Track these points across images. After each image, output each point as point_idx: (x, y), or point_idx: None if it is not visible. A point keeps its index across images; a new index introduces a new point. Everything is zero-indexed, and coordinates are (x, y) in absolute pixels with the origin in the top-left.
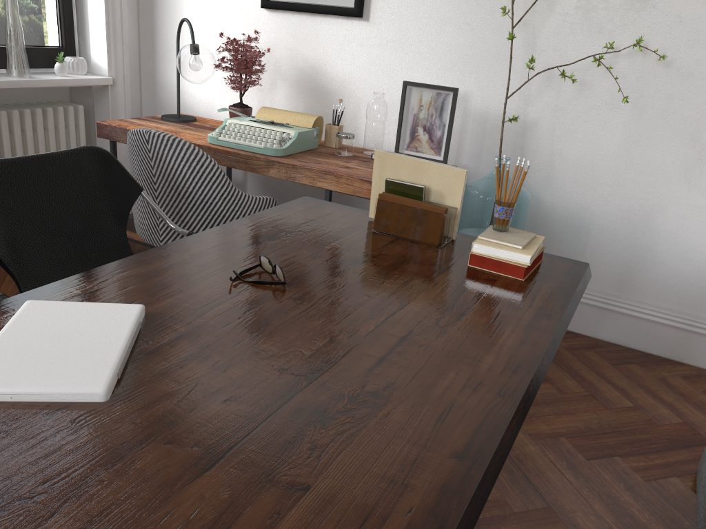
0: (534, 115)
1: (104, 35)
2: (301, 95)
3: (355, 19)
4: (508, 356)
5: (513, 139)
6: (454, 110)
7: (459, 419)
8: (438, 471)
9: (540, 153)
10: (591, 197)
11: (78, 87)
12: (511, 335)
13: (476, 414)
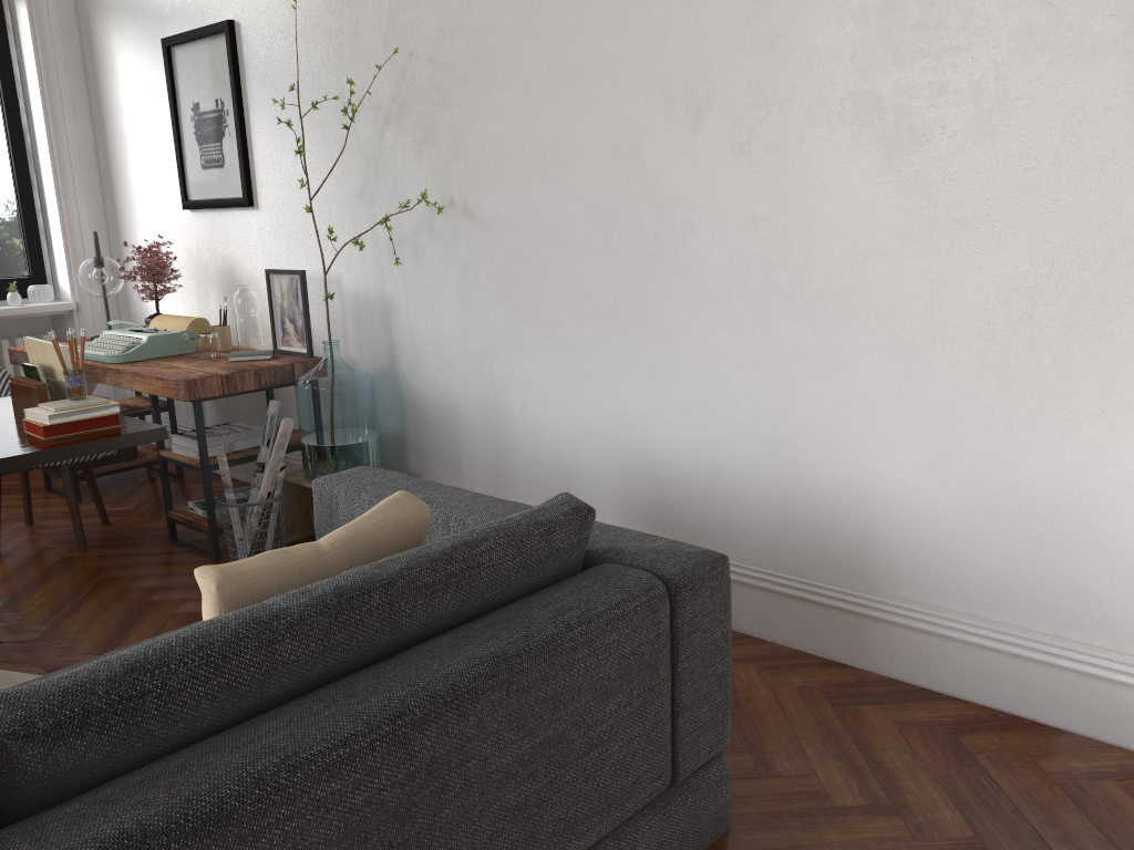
0: (390, 290)
1: (64, 258)
2: (227, 298)
3: (249, 209)
4: None
5: (382, 320)
6: (305, 295)
7: None
8: None
9: (404, 334)
10: (451, 378)
11: (57, 316)
12: None
13: None
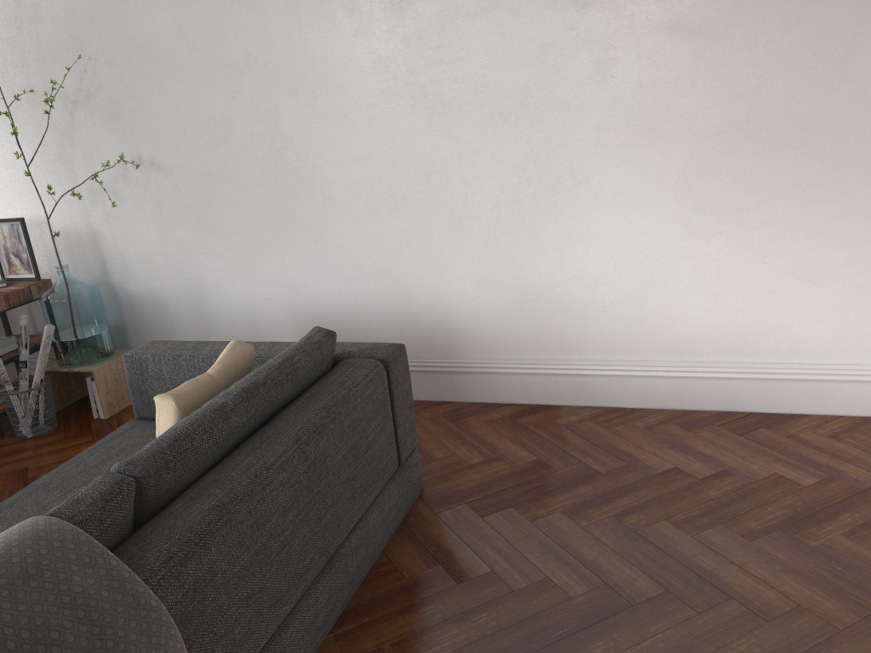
0: (96, 224)
1: None
2: None
3: None
4: None
5: (92, 246)
6: (27, 235)
7: None
8: None
9: (113, 253)
10: (157, 279)
11: None
12: None
13: None
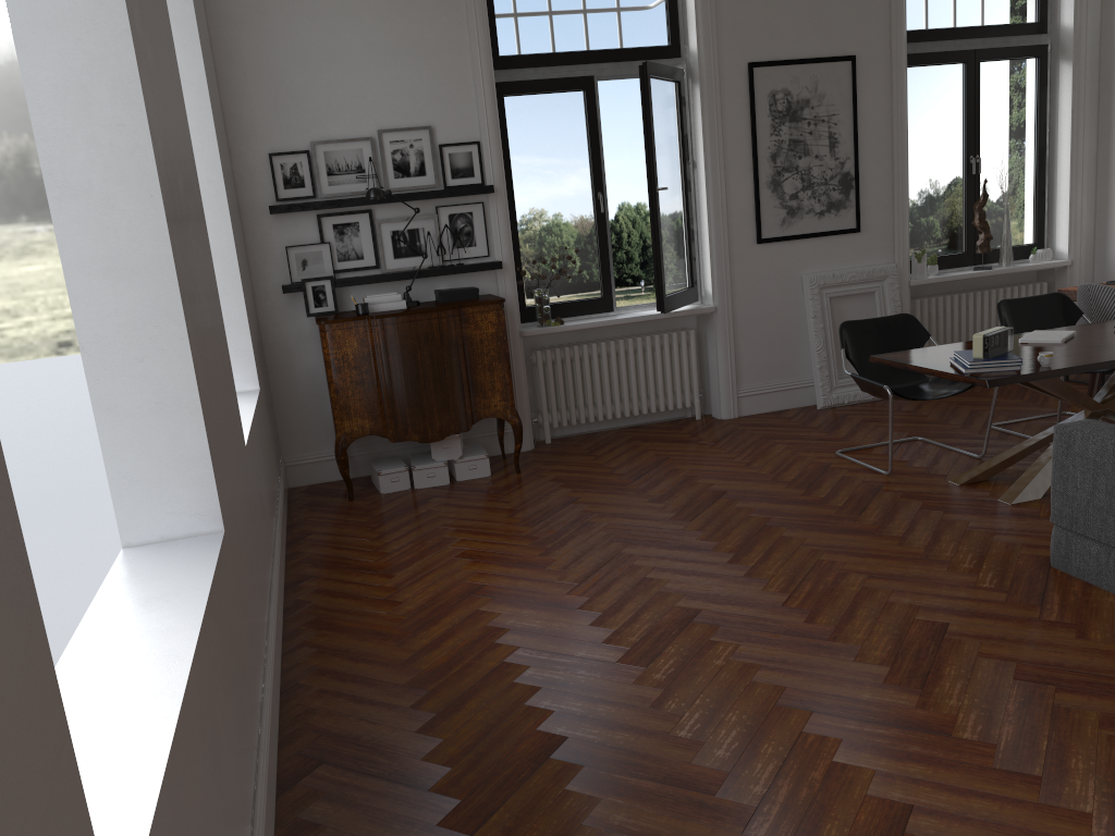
0: None
1: (1066, 231)
2: None
3: None
4: None
5: None
6: None
7: None
8: None
9: None
10: None
11: (1043, 270)
12: None
13: None
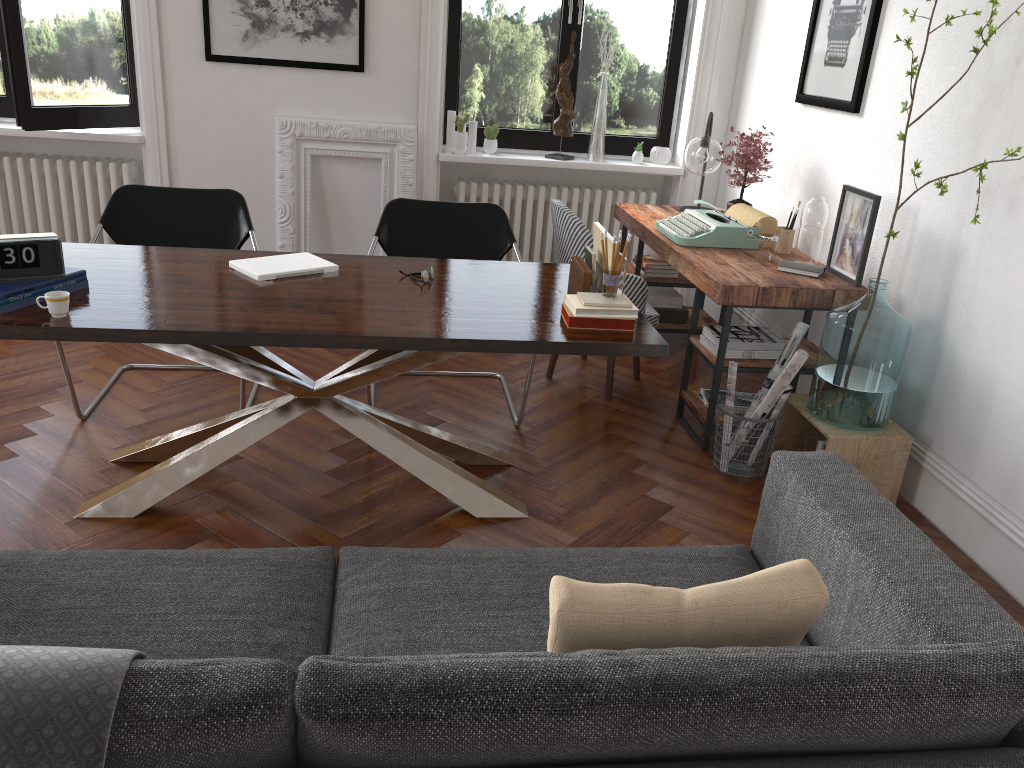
0: (966, 239)
1: (686, 128)
2: (806, 198)
3: (853, 115)
4: (427, 331)
5: (945, 268)
6: (872, 222)
7: (337, 327)
8: (287, 327)
9: (964, 290)
10: (999, 357)
11: (668, 176)
12: (459, 330)
13: (347, 329)
